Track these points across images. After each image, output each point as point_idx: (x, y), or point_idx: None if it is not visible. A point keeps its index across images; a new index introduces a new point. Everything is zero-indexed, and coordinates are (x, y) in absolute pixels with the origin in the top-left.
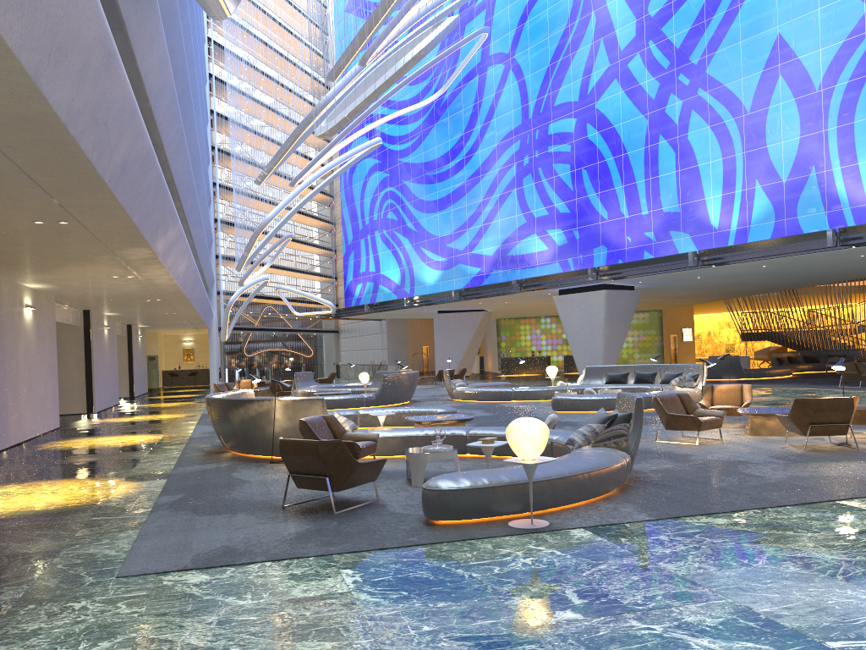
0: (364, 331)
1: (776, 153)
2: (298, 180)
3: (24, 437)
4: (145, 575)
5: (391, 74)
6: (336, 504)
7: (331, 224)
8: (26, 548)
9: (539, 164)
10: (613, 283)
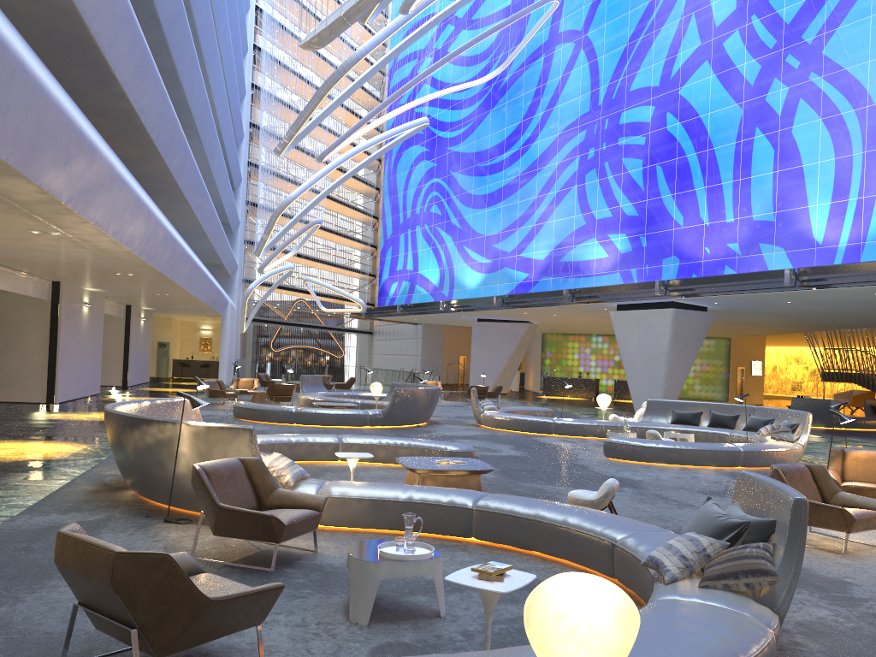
0: (398, 334)
1: None
2: (326, 155)
3: None
4: None
5: None
6: None
7: (375, 218)
8: None
9: (606, 158)
10: (683, 301)
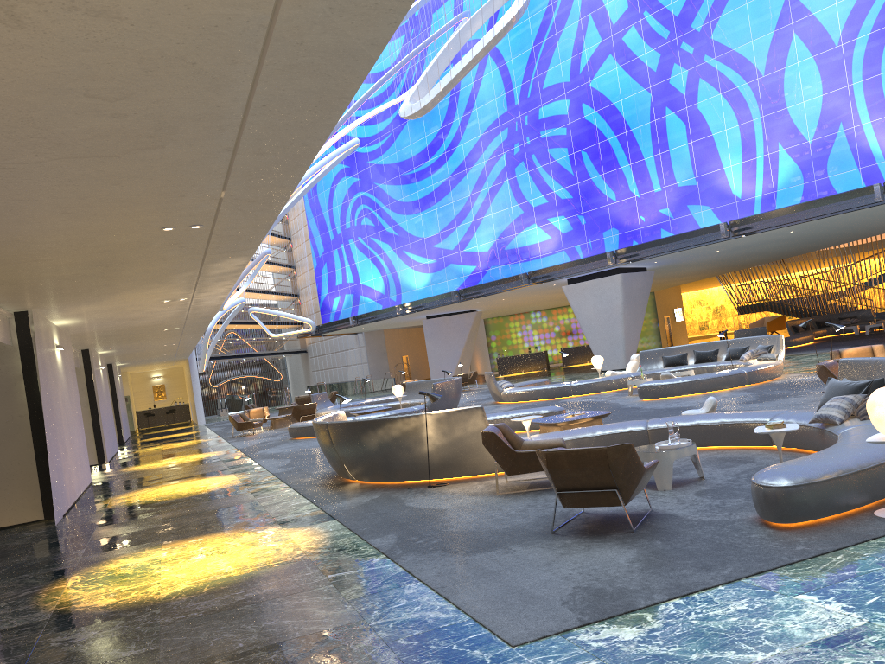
0: (337, 347)
1: (798, 114)
2: None
3: (74, 497)
4: (544, 638)
5: (489, 40)
6: (609, 520)
7: (287, 239)
8: (313, 625)
9: (532, 151)
10: (628, 265)
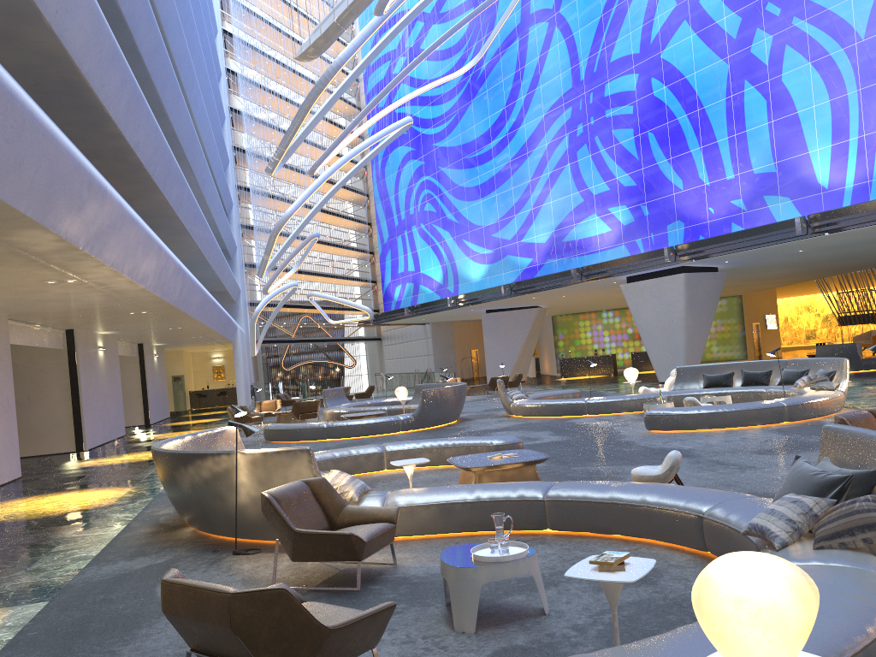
0: (407, 337)
1: None
2: (317, 168)
3: None
4: None
5: None
6: None
7: (368, 225)
8: None
9: (595, 132)
10: (693, 264)
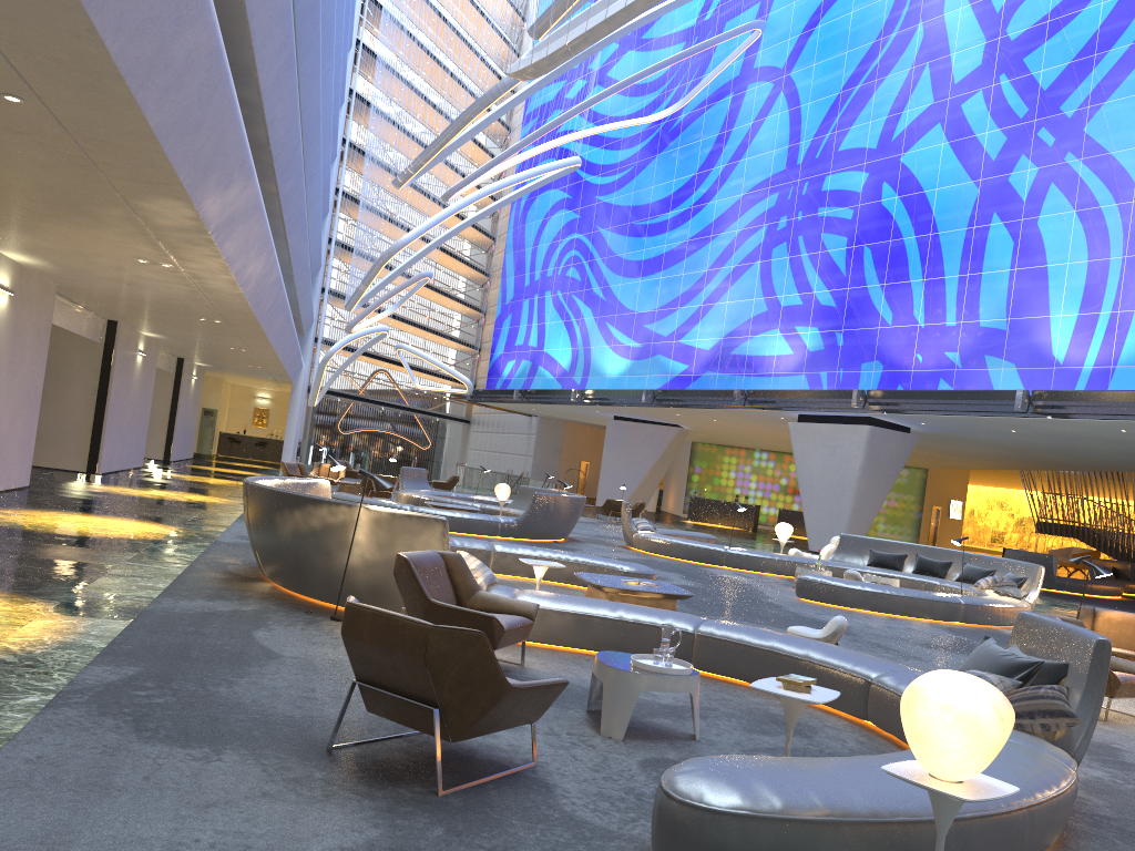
0: (504, 427)
1: None
2: (454, 193)
3: None
4: None
5: None
6: (444, 760)
7: (486, 276)
8: None
9: (800, 231)
10: (883, 417)
